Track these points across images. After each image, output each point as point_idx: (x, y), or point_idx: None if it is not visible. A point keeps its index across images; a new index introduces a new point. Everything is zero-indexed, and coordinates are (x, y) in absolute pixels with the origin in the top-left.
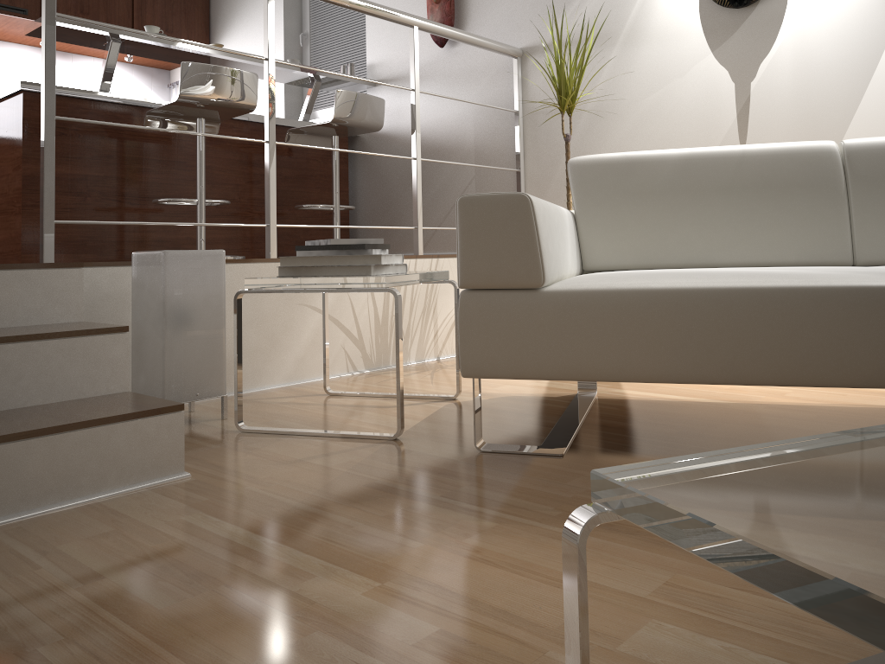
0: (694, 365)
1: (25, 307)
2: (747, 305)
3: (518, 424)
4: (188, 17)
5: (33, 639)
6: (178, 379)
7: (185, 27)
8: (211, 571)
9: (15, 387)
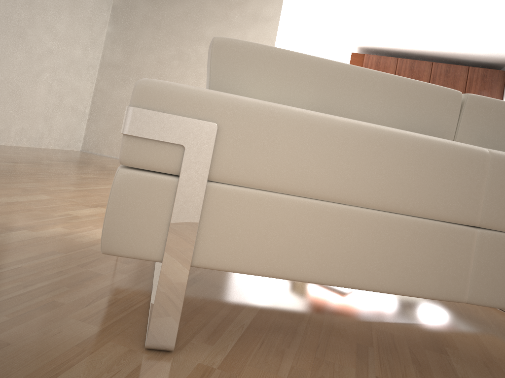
0: None
1: None
2: None
3: None
4: (492, 90)
5: None
6: None
7: (489, 94)
8: None
9: None
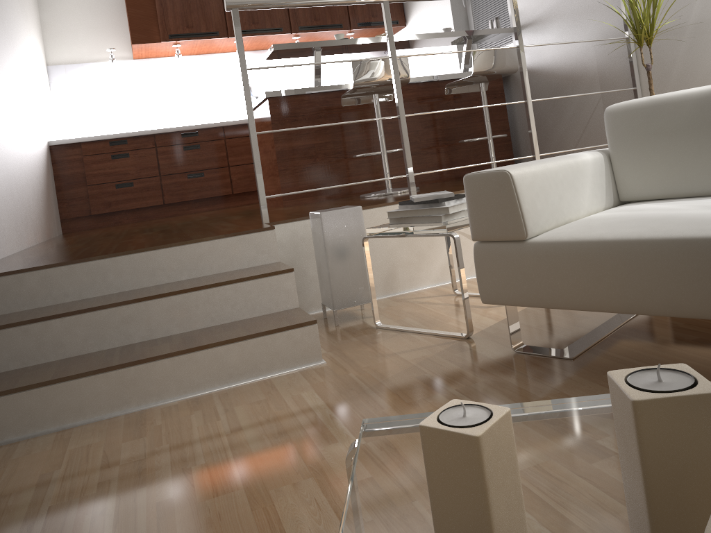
0: (641, 301)
1: (245, 257)
2: (679, 253)
3: (567, 327)
4: None
5: (193, 461)
6: (340, 293)
7: None
8: (290, 432)
9: (234, 309)
